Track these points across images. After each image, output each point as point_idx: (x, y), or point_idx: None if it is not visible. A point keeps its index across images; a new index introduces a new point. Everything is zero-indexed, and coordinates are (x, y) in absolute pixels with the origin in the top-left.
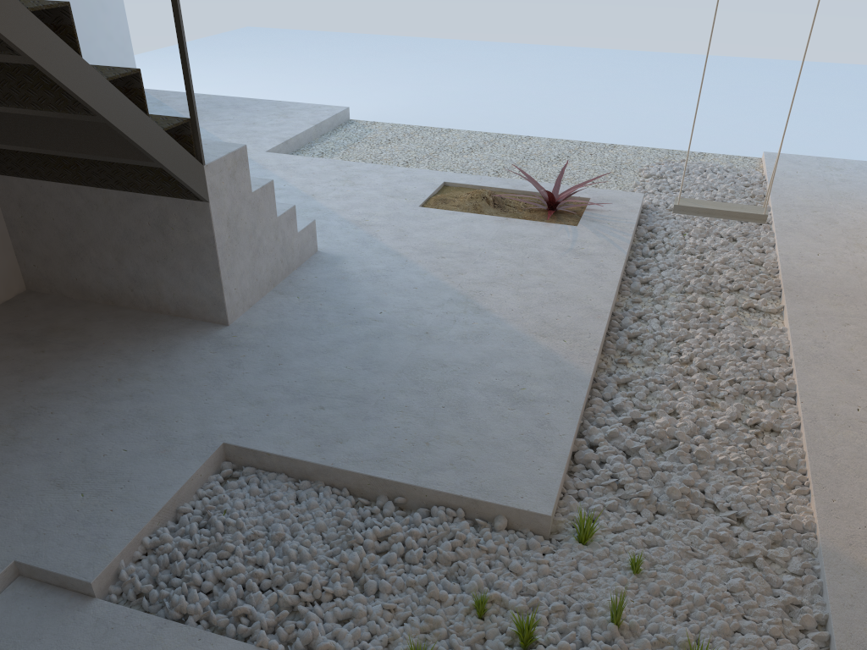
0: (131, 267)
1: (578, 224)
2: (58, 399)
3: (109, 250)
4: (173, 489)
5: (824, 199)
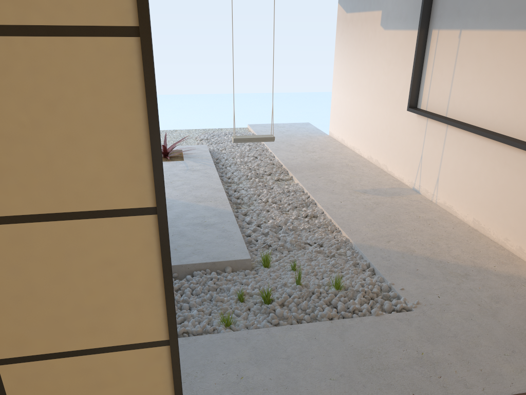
0: None
1: (184, 160)
2: None
3: None
4: None
5: (284, 137)
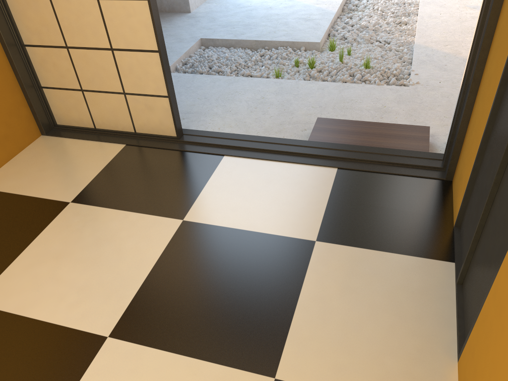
0: None
1: None
2: None
3: None
4: (187, 48)
5: None
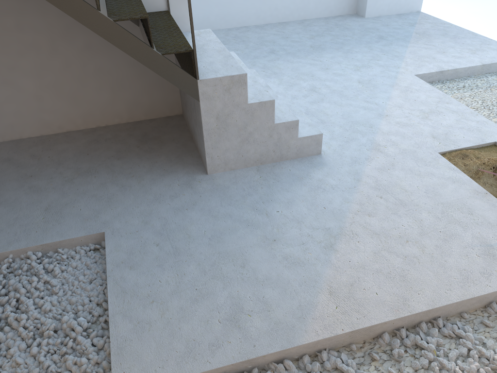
0: (193, 122)
1: None
2: (105, 172)
3: (189, 109)
4: (59, 238)
5: None
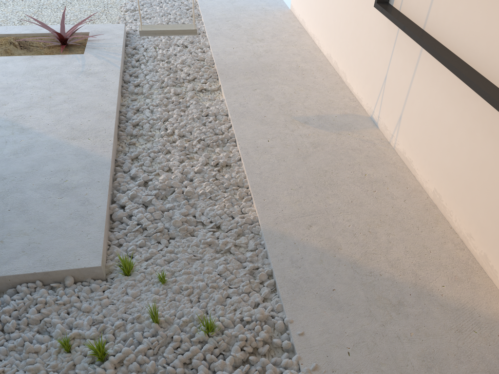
0: None
1: (84, 52)
2: None
3: None
4: None
5: (231, 12)
